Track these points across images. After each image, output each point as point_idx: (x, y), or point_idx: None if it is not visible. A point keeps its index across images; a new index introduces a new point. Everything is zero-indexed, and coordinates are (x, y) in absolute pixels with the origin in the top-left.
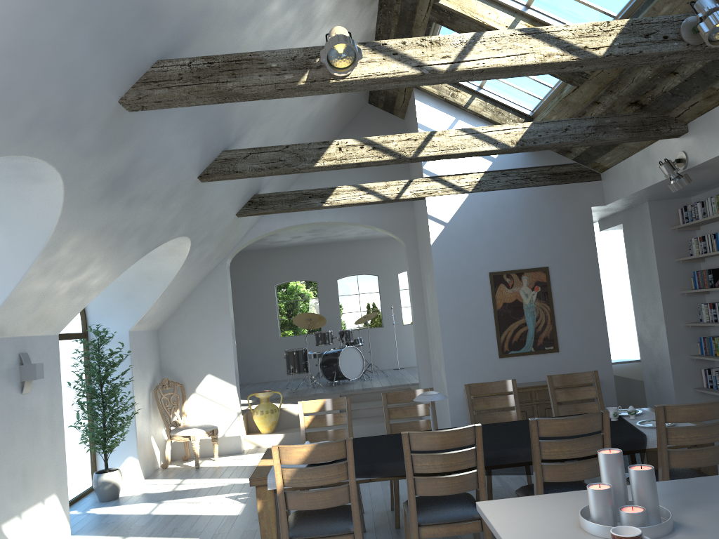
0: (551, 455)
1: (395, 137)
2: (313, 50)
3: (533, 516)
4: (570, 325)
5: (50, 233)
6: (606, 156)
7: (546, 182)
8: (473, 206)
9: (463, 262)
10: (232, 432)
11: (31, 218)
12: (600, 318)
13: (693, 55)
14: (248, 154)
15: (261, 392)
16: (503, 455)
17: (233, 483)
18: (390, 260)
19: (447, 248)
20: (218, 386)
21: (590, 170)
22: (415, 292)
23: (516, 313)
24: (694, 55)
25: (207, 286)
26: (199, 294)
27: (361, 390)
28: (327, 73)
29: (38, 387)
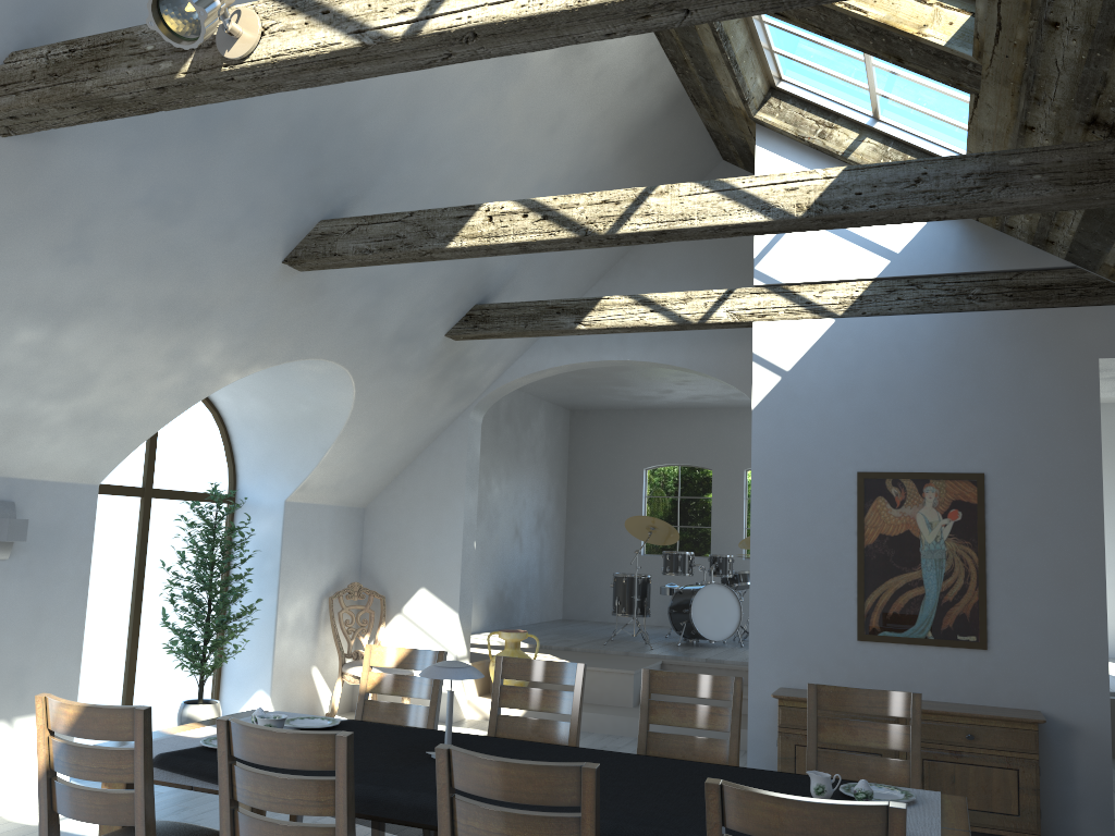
0: (470, 833)
1: (583, 197)
2: None
3: None
4: (1020, 600)
5: None
6: None
7: (1002, 303)
8: (842, 343)
9: (809, 447)
10: (444, 686)
11: None
12: (1093, 595)
13: None
14: (354, 225)
15: (512, 632)
16: None
17: None
18: None
19: (782, 417)
20: (433, 608)
21: (1106, 281)
22: None
23: (904, 558)
24: None
25: (438, 450)
26: (426, 460)
27: (703, 661)
28: (219, 55)
29: (32, 554)
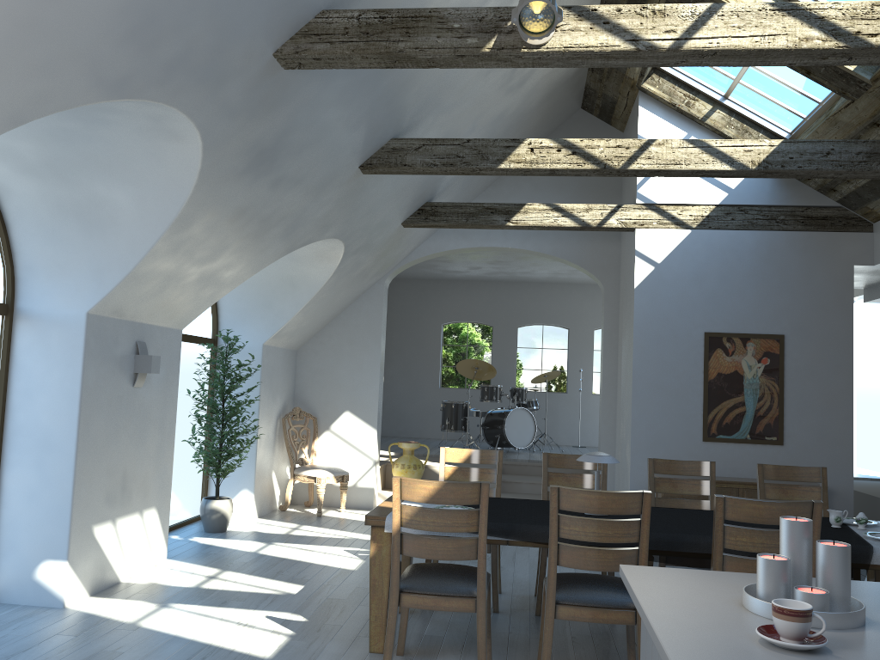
0: (737, 545)
1: (602, 142)
2: (505, 11)
3: (686, 587)
4: (803, 414)
5: (182, 203)
6: None
7: (797, 226)
8: (695, 247)
9: (673, 314)
10: (365, 483)
11: (165, 183)
12: (846, 411)
13: None
14: (420, 145)
15: (405, 443)
16: (677, 539)
17: (356, 538)
18: (587, 311)
19: (654, 294)
20: (355, 426)
21: (859, 217)
22: (608, 347)
23: (733, 388)
24: None
25: (359, 307)
26: (349, 315)
27: (526, 461)
28: (519, 40)
29: (152, 383)
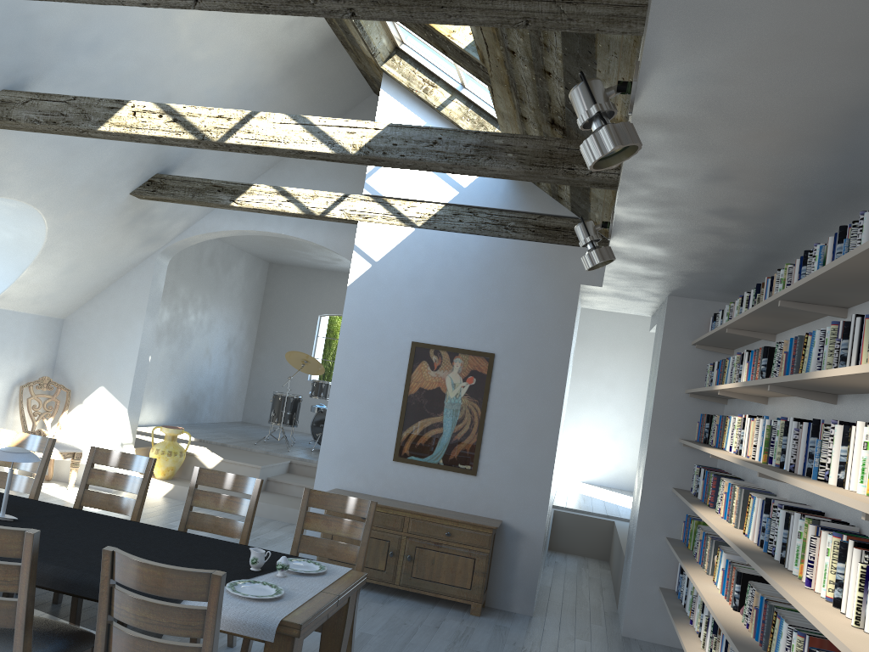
0: None
1: (205, 110)
2: None
3: None
4: (503, 444)
5: None
6: (594, 212)
7: (527, 235)
8: (416, 247)
9: (383, 319)
10: None
11: None
12: (548, 446)
13: (358, 4)
14: (28, 99)
15: (173, 428)
16: None
17: None
18: None
19: (367, 295)
20: (108, 404)
21: None
22: None
23: (433, 406)
24: (360, 5)
25: (128, 281)
26: (118, 288)
27: None
28: None
29: None
